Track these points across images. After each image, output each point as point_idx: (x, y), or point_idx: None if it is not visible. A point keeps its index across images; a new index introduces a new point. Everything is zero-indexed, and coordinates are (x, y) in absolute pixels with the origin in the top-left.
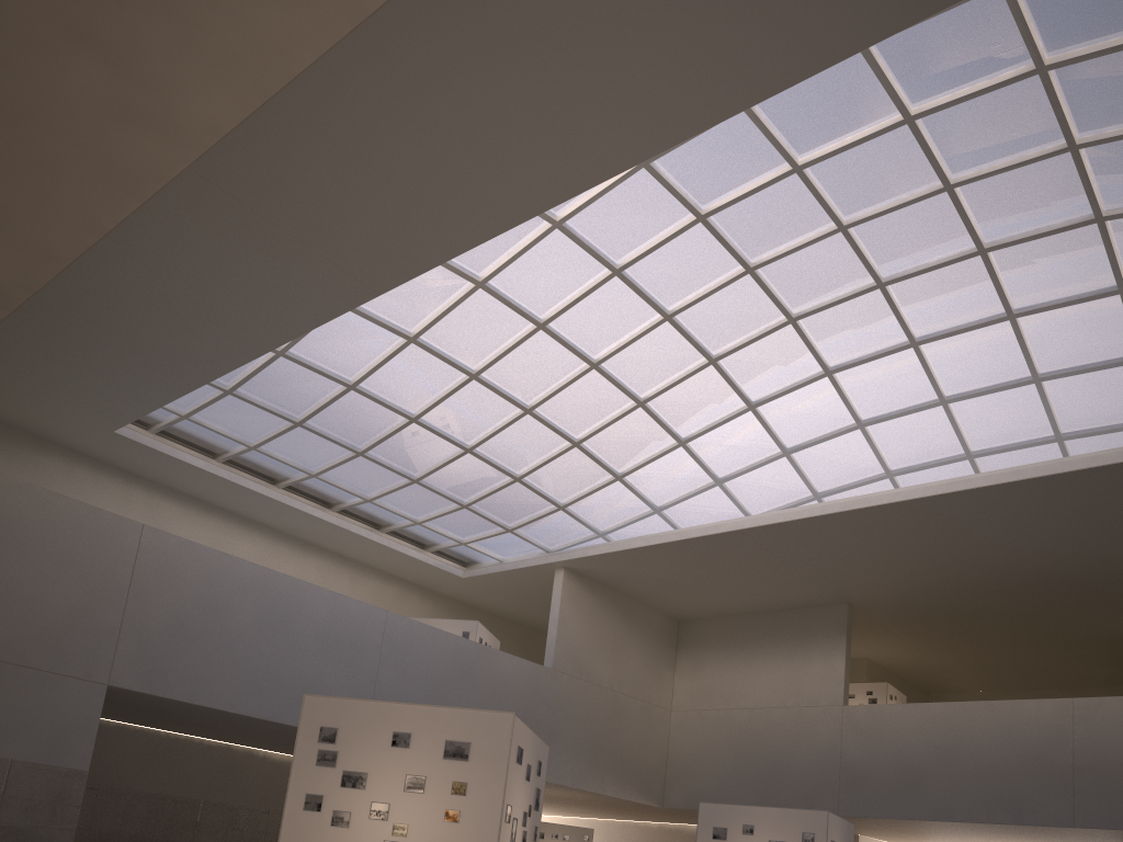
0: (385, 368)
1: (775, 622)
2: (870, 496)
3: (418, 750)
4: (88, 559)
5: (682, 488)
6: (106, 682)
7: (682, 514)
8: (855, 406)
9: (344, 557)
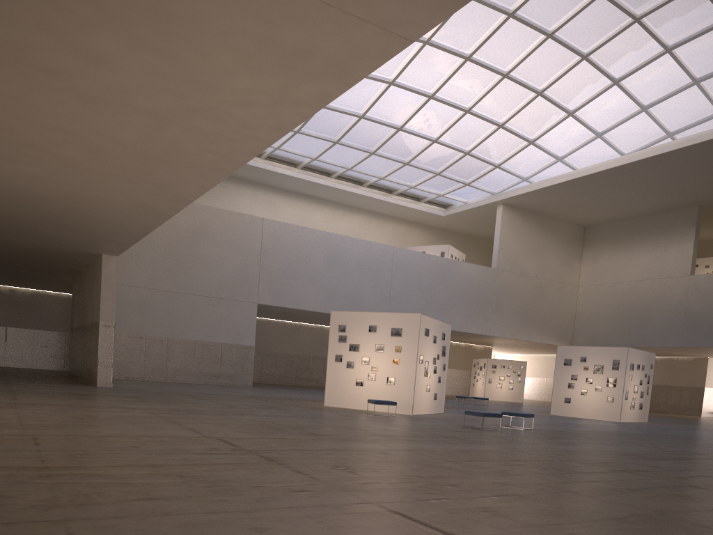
0: (379, 102)
1: (648, 222)
2: (698, 135)
3: (380, 333)
4: (240, 241)
5: (575, 143)
6: (256, 302)
7: (577, 159)
8: (691, 69)
9: (374, 212)
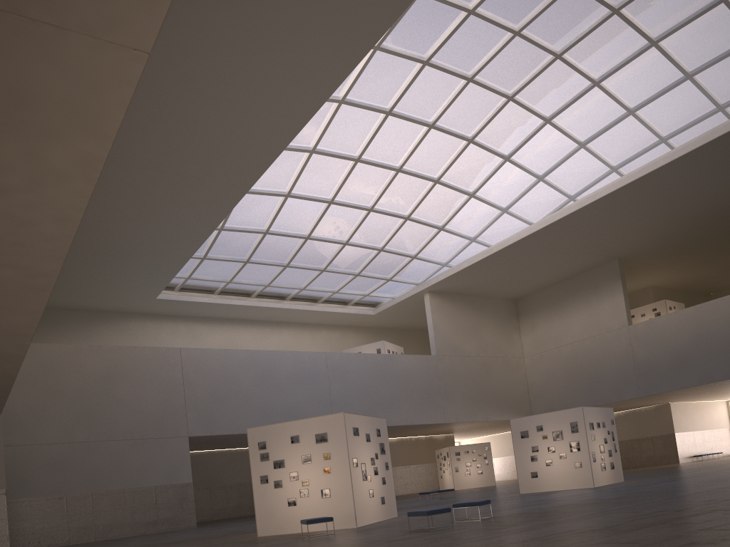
0: (280, 216)
1: (574, 283)
2: (597, 191)
3: (304, 442)
4: (158, 375)
5: (483, 221)
6: (187, 435)
7: (490, 237)
8: (574, 134)
9: (303, 323)
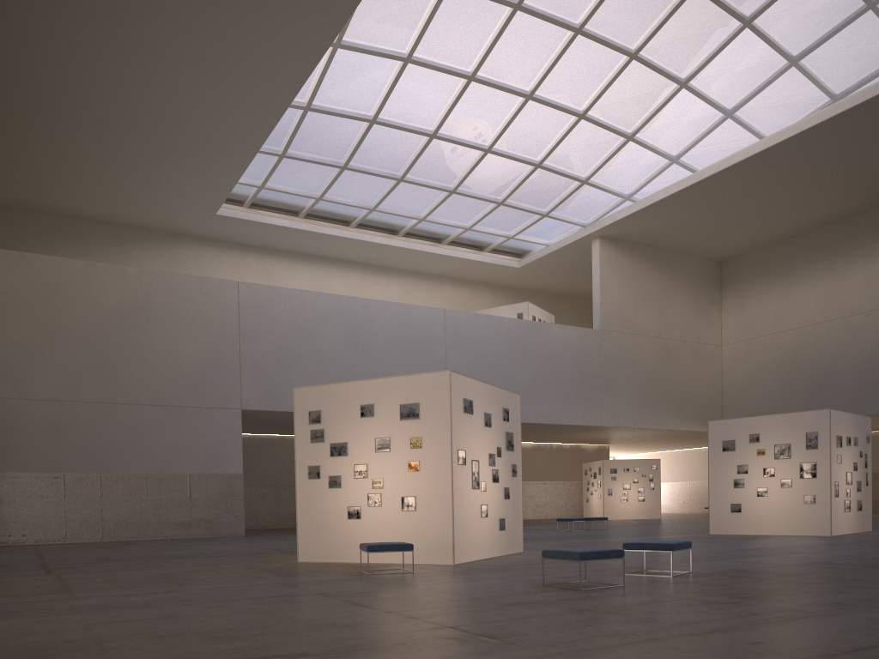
0: (395, 95)
1: (813, 241)
2: None
3: (381, 417)
4: (204, 318)
5: (694, 131)
6: (240, 407)
7: (700, 157)
8: None
9: (420, 273)
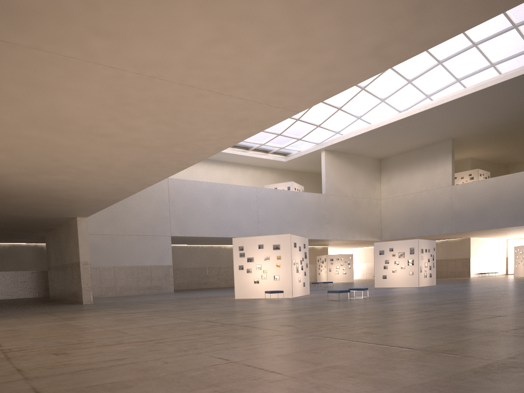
0: None
1: (421, 153)
2: (445, 97)
3: (266, 248)
4: (154, 195)
5: (367, 106)
6: (170, 235)
7: (370, 117)
8: (436, 55)
9: (237, 163)
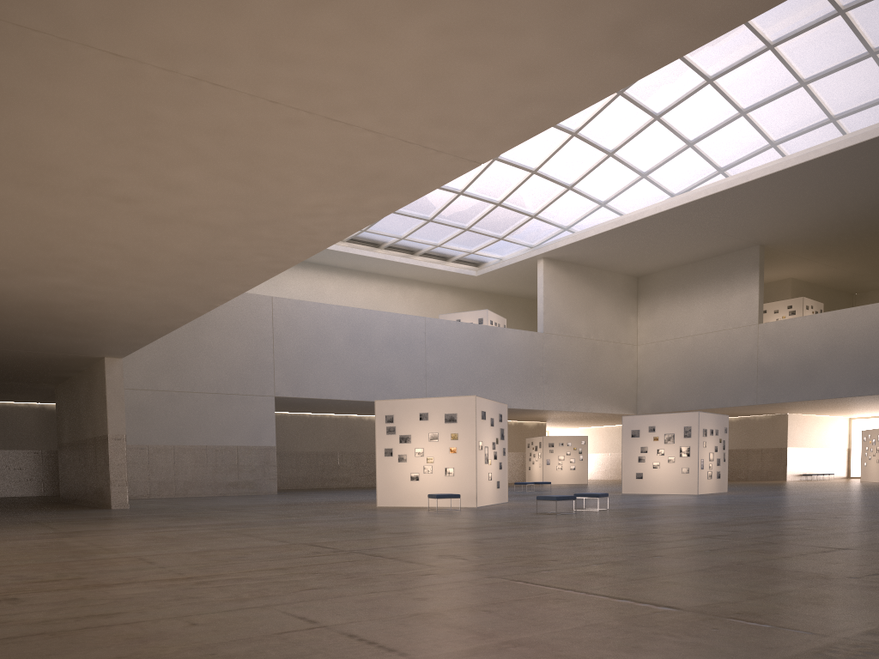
0: None
1: (707, 267)
2: (750, 171)
3: (432, 420)
4: (248, 325)
5: (618, 185)
6: (273, 395)
7: (622, 203)
8: (736, 100)
9: (395, 277)
